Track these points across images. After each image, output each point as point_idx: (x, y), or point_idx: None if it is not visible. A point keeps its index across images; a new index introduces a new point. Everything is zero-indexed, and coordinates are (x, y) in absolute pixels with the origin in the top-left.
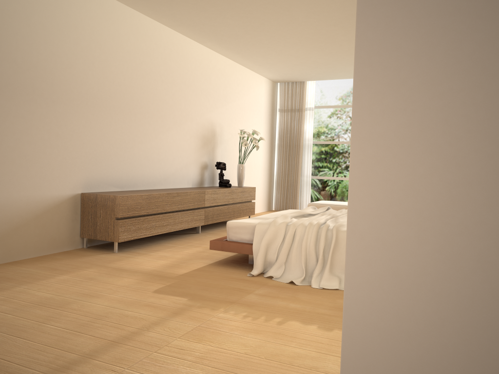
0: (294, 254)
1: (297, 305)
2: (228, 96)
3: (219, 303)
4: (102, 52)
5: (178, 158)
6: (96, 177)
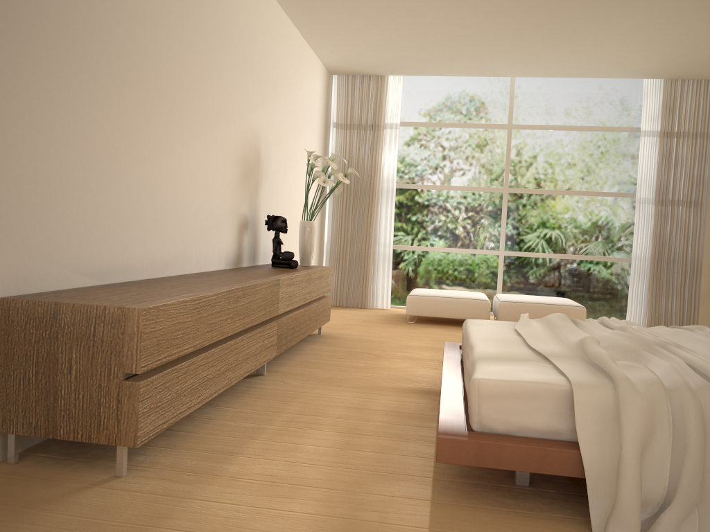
0: None
1: None
2: (278, 84)
3: None
4: None
5: (205, 204)
6: (40, 251)
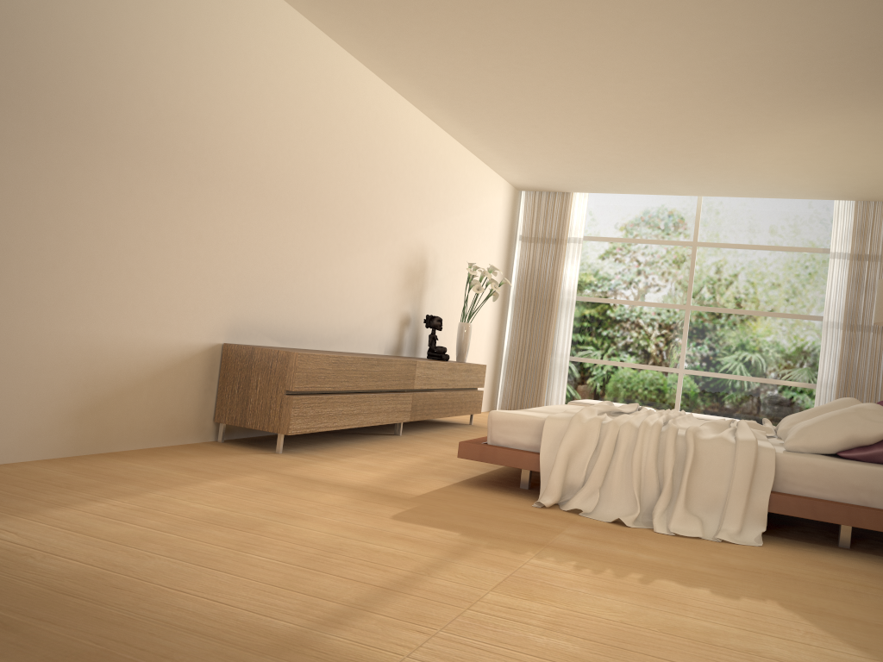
0: (618, 474)
1: (652, 557)
2: (450, 204)
3: (518, 543)
4: (279, 105)
5: (368, 301)
6: (247, 319)
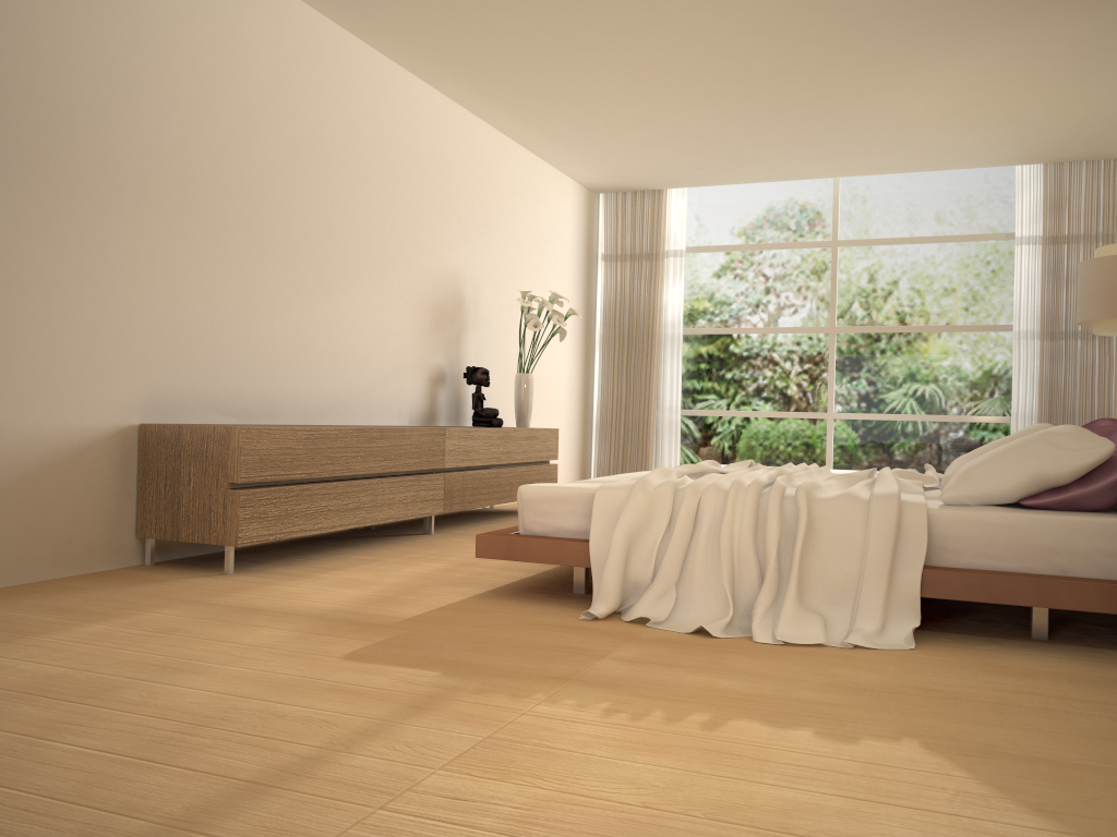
0: (701, 560)
1: (737, 683)
2: (491, 215)
3: (528, 680)
4: (196, 77)
5: (376, 353)
6: (177, 388)
